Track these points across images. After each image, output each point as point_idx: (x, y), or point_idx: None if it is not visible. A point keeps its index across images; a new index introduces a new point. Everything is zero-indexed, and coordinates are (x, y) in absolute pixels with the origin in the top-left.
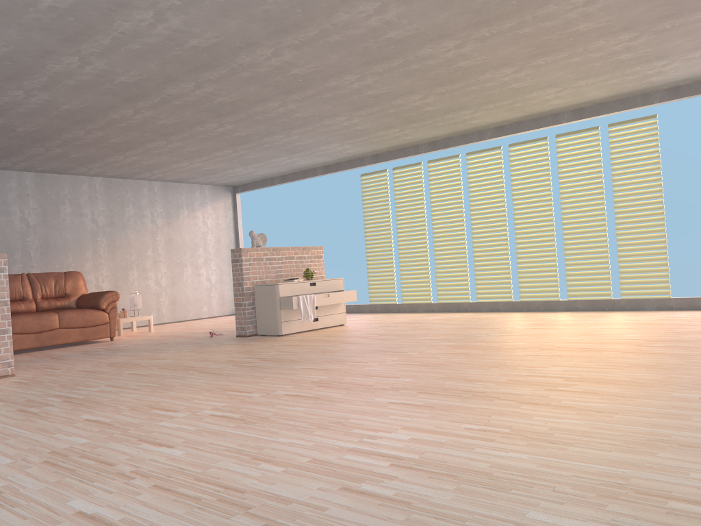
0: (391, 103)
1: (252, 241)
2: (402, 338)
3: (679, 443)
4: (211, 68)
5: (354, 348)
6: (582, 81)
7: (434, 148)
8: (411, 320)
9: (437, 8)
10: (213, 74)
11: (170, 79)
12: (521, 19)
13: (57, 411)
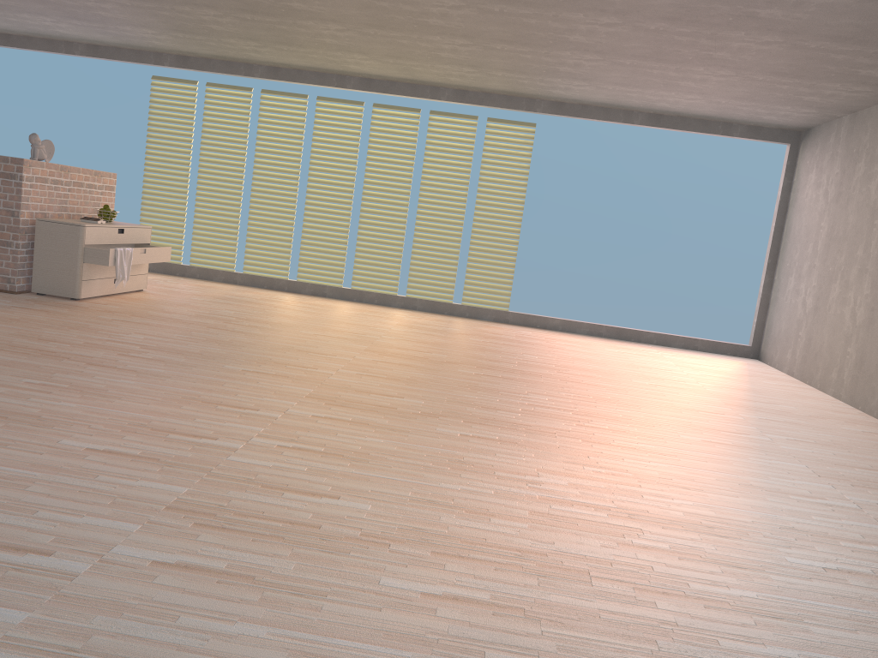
0: (298, 21)
1: (33, 149)
2: (283, 329)
3: (763, 488)
4: None
5: (249, 340)
6: (503, 72)
7: (275, 76)
8: (232, 296)
9: None
10: None
11: None
12: (543, 13)
13: None
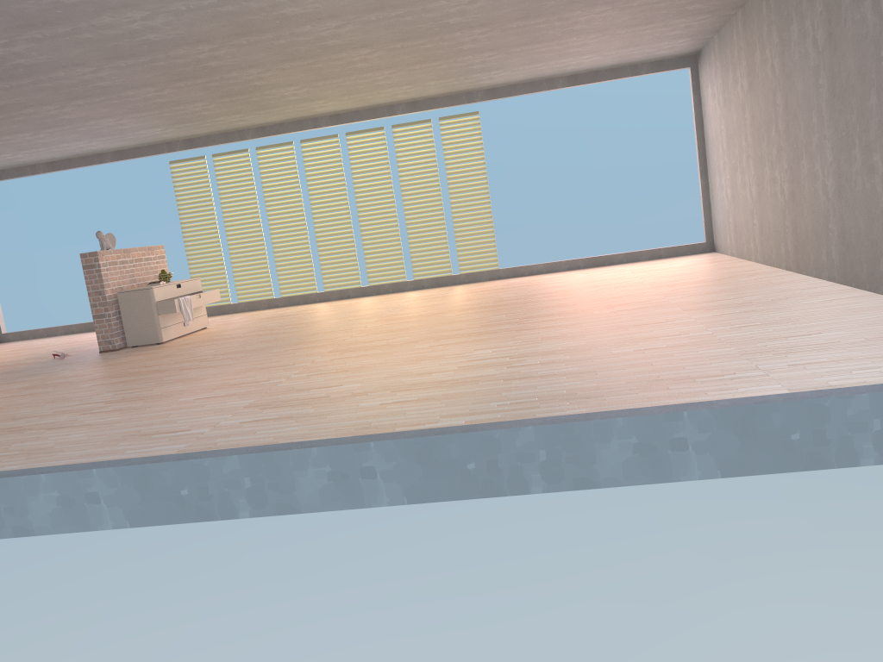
0: (264, 92)
1: (101, 243)
2: (314, 324)
3: (631, 325)
4: (134, 57)
5: (288, 335)
6: (434, 81)
7: (263, 134)
8: (275, 315)
9: (381, 28)
10: (127, 62)
11: (74, 64)
12: (432, 39)
13: (137, 405)
